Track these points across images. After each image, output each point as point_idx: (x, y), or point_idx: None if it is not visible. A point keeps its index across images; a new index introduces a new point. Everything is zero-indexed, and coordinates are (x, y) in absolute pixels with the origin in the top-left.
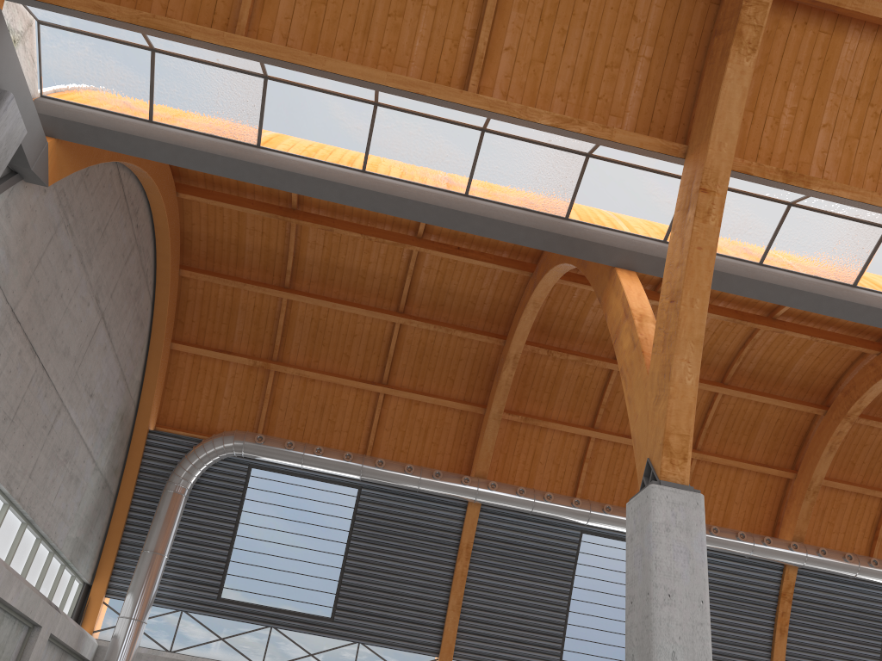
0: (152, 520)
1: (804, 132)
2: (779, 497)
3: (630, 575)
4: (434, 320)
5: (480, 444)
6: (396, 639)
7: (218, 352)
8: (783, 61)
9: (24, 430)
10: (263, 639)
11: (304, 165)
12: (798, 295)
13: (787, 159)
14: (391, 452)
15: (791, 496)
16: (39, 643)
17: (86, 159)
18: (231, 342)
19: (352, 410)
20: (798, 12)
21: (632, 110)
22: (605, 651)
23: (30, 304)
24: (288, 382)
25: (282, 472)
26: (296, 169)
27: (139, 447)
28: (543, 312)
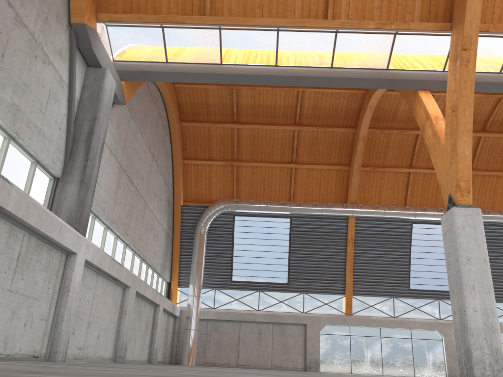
0: (193, 248)
1: None
2: None
3: (446, 252)
4: (315, 124)
5: (350, 186)
6: (322, 289)
7: (206, 161)
8: None
9: (134, 219)
10: (256, 297)
11: (246, 69)
12: None
13: None
14: (303, 197)
15: None
16: (160, 312)
17: (137, 85)
18: (211, 154)
19: (279, 179)
20: None
21: (418, 8)
22: (432, 282)
23: (126, 160)
24: (244, 170)
25: (250, 216)
26: (242, 72)
27: (178, 214)
28: (375, 110)
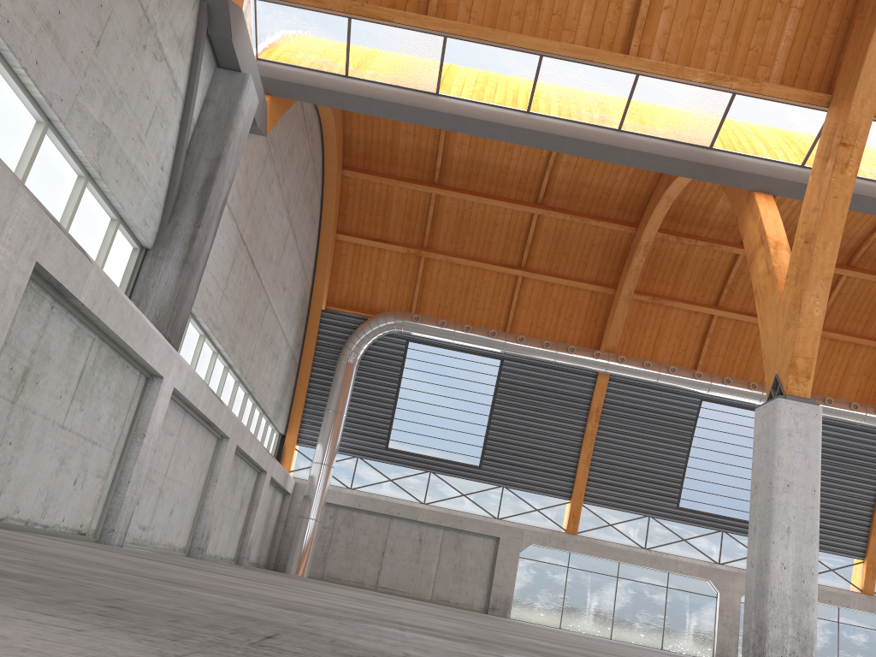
0: (331, 385)
1: None
2: None
3: (755, 466)
4: (570, 210)
5: (610, 322)
6: (534, 485)
7: (376, 241)
8: None
9: (248, 325)
10: (424, 481)
11: (477, 110)
12: None
13: None
14: (528, 327)
15: None
16: (265, 484)
17: (287, 103)
18: (386, 232)
19: (493, 291)
20: None
21: (781, 59)
22: (717, 501)
23: (250, 227)
24: (436, 266)
25: (434, 346)
26: (470, 115)
27: (315, 324)
28: (674, 202)
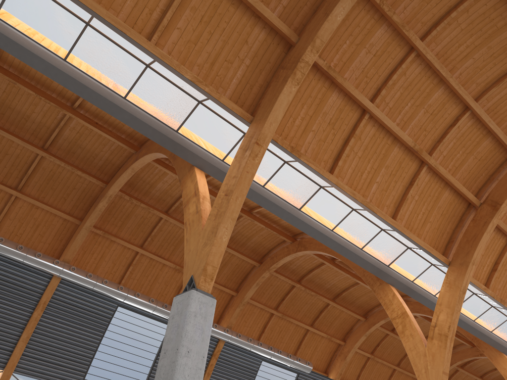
0: None
1: (304, 131)
2: (225, 304)
3: (167, 337)
4: (65, 160)
5: (71, 242)
6: None
7: None
8: (305, 93)
9: None
10: None
11: (25, 41)
12: (275, 207)
13: (293, 141)
14: (9, 234)
15: (232, 304)
16: None
17: None
18: None
19: None
20: (317, 73)
21: (232, 88)
22: (111, 376)
23: None
24: None
25: None
26: (19, 41)
27: None
28: (134, 175)
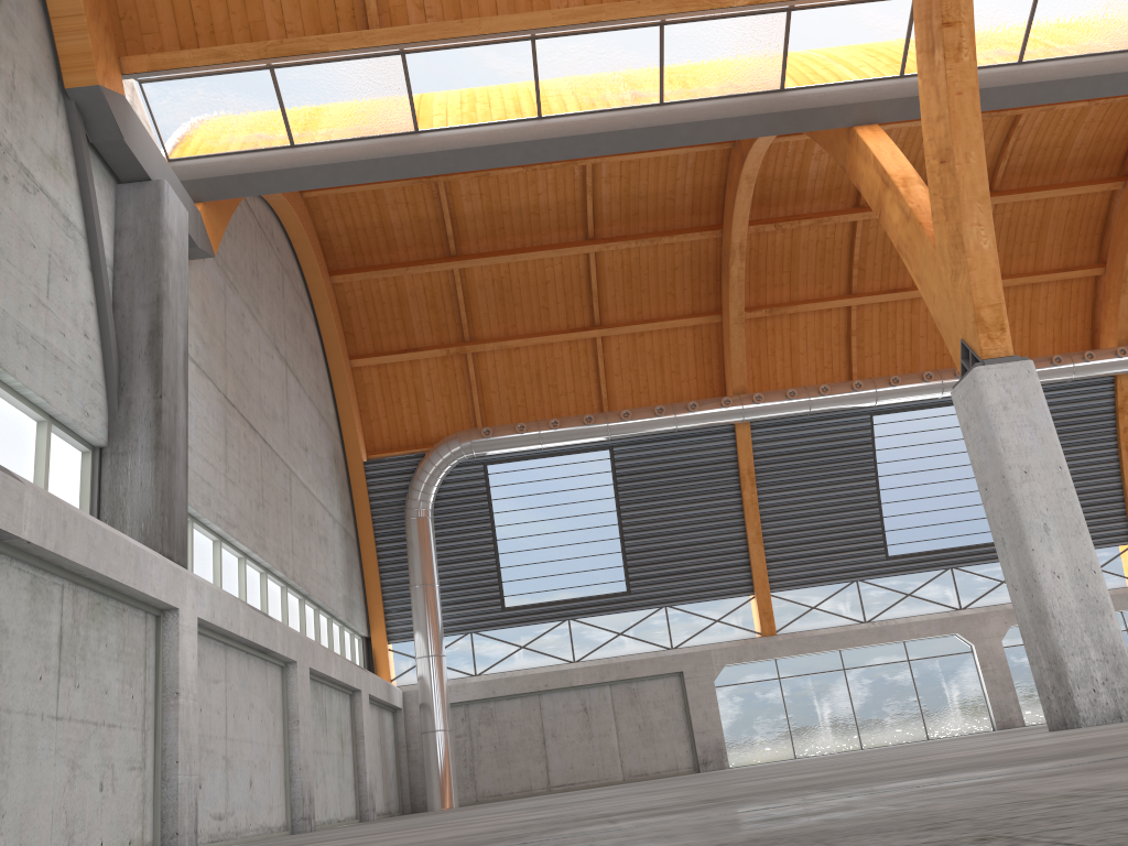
0: (408, 553)
1: None
2: (1090, 301)
3: (976, 463)
4: (632, 235)
5: (728, 357)
6: (703, 590)
7: (404, 353)
8: None
9: (274, 510)
10: (565, 633)
11: (475, 136)
12: (1074, 85)
13: None
14: (629, 397)
15: (1105, 295)
16: (364, 706)
17: (229, 208)
18: (412, 338)
19: (571, 367)
20: None
21: None
22: (933, 533)
23: (234, 382)
24: (490, 360)
25: (521, 460)
26: (468, 144)
27: (360, 483)
28: (756, 182)
